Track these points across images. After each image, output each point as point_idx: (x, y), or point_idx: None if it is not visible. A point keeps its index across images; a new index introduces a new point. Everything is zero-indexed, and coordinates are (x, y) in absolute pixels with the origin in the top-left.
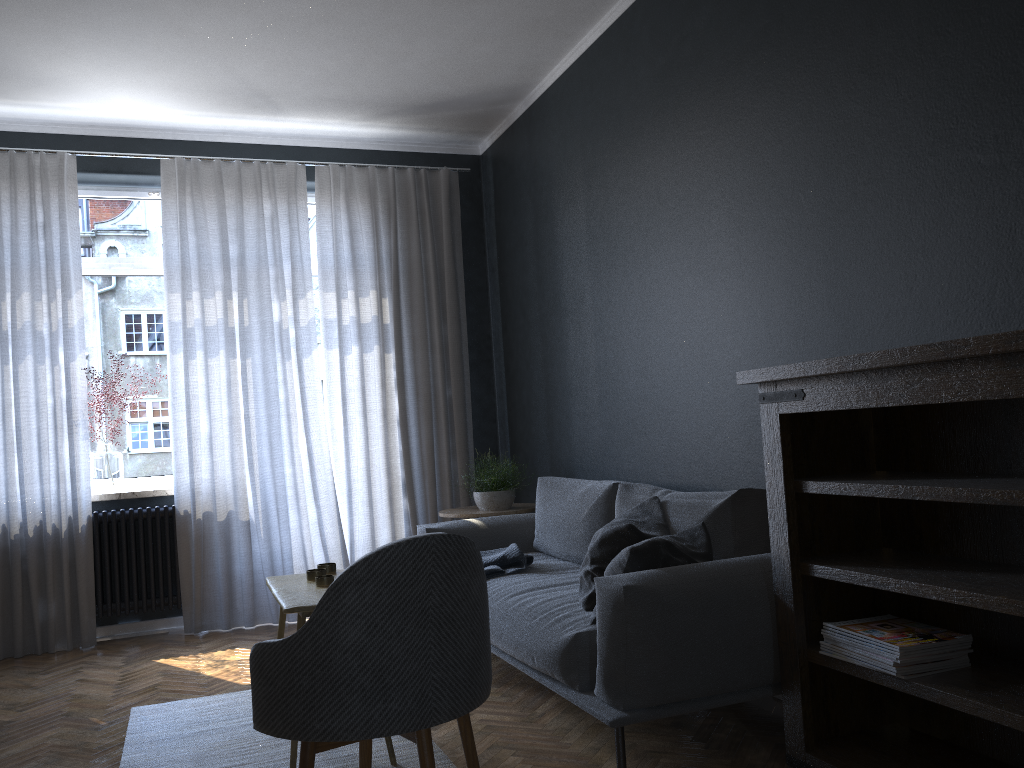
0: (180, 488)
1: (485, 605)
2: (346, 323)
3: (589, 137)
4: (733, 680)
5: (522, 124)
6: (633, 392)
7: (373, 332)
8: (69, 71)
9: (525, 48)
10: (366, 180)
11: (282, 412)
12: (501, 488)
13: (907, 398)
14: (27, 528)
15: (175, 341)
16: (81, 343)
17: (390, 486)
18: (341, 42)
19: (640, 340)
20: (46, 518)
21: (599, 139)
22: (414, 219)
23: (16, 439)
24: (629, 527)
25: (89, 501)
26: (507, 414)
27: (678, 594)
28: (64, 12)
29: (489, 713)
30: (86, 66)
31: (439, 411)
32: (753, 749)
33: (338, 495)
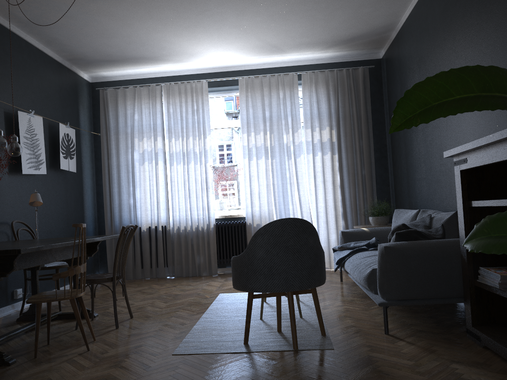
0: (247, 214)
1: (318, 249)
2: (315, 142)
3: (418, 45)
4: (440, 292)
5: (395, 41)
6: (437, 167)
7: (328, 146)
8: (201, 49)
9: (387, 7)
10: (324, 77)
11: (288, 182)
12: (382, 215)
13: (497, 158)
14: (192, 227)
15: (245, 153)
16: (210, 156)
17: (336, 215)
18: (301, 19)
19: (439, 142)
20: (199, 224)
21: (422, 45)
22: (346, 92)
23: (188, 193)
24: (403, 225)
25: (214, 218)
26: (393, 182)
27: (411, 251)
28: (194, 27)
29: (350, 306)
30: (206, 46)
31: (359, 181)
32: (458, 328)
33: (312, 218)
